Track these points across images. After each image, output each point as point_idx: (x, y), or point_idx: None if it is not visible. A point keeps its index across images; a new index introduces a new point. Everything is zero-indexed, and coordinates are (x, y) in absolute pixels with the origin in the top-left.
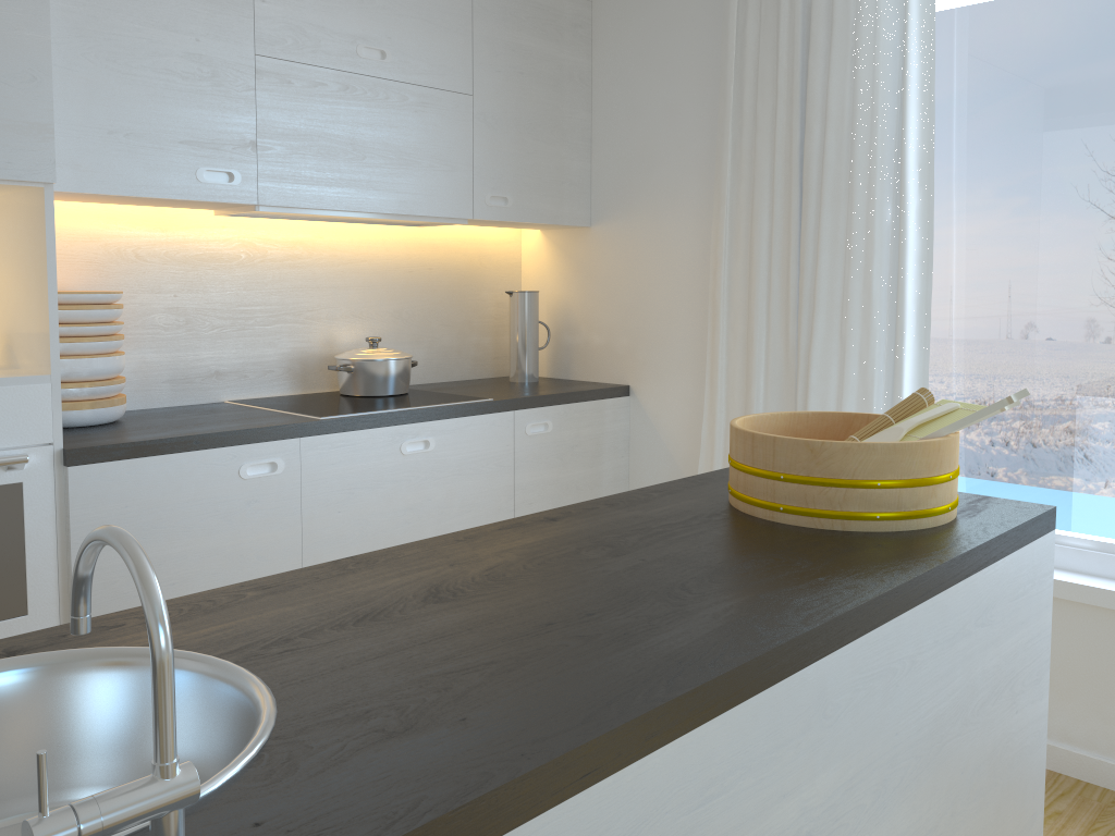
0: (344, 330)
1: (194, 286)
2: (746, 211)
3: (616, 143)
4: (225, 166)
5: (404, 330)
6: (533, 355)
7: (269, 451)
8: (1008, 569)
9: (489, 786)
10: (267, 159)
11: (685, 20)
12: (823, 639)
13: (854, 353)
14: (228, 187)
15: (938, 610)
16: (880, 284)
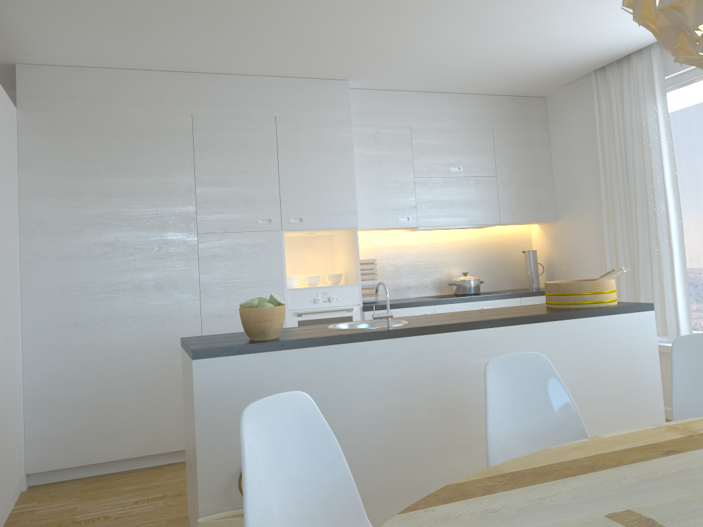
0: (454, 270)
1: (399, 256)
2: (611, 210)
3: (563, 185)
4: (406, 215)
5: (479, 269)
6: (535, 277)
7: (424, 309)
8: (622, 318)
9: (437, 324)
10: (419, 211)
11: (583, 134)
12: (528, 319)
13: (655, 265)
14: (407, 222)
15: (581, 322)
16: (661, 236)
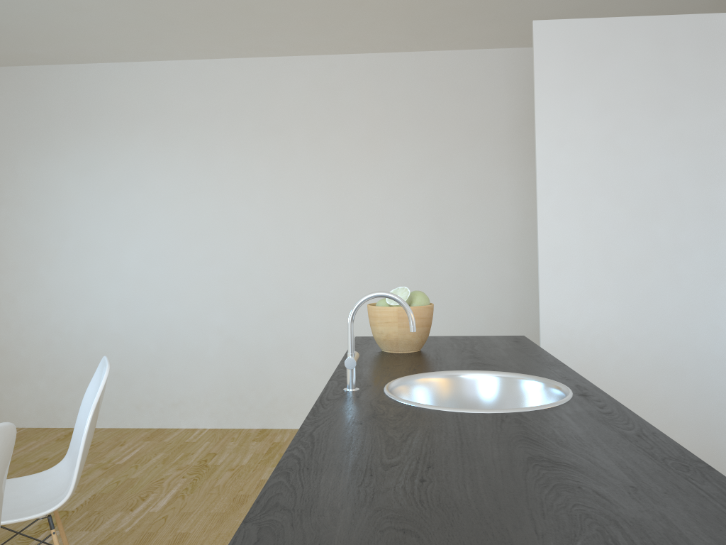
0: None
1: None
2: None
3: None
4: None
5: None
6: None
7: None
8: None
9: (310, 415)
10: None
11: None
12: None
13: None
14: None
15: None
16: None
